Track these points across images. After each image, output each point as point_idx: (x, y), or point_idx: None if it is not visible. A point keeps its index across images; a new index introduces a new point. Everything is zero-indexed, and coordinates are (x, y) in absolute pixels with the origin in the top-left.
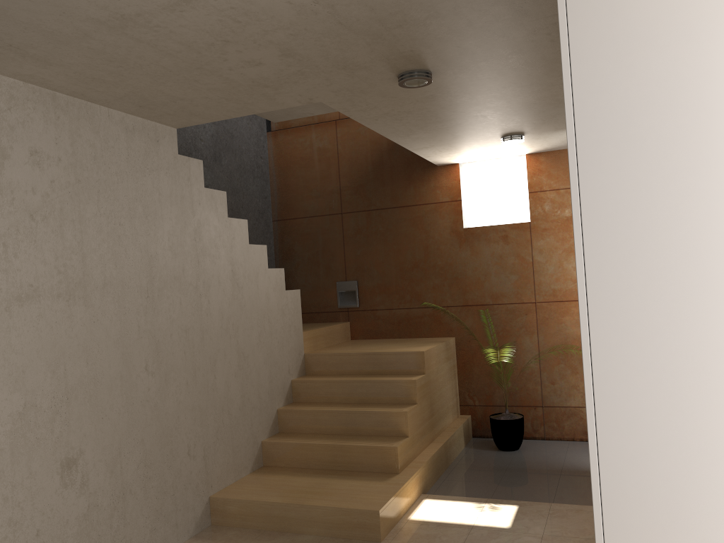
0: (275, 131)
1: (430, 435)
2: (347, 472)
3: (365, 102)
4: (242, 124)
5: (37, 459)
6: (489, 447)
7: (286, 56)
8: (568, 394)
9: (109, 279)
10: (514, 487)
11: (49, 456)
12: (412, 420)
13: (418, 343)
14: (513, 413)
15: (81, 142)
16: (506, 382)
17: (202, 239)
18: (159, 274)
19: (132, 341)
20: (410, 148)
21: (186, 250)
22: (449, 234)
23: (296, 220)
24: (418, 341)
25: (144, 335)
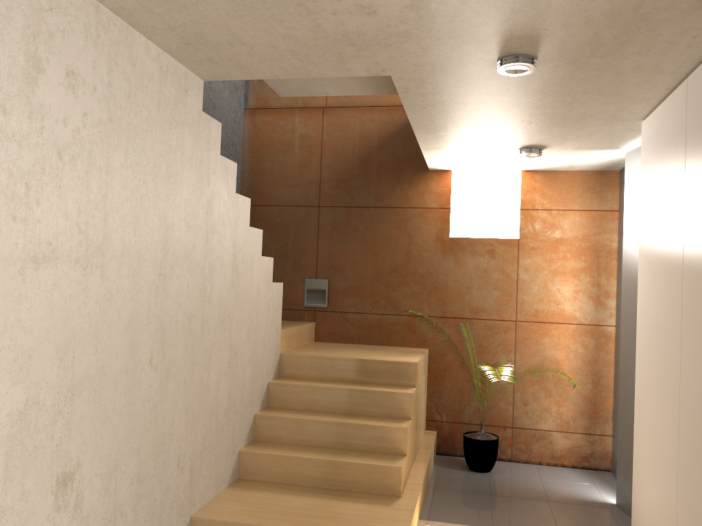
0: (253, 109)
1: (414, 452)
2: (341, 492)
3: (435, 84)
4: (224, 95)
5: (32, 474)
6: (459, 466)
7: (411, 8)
8: (539, 417)
9: (127, 247)
10: (510, 515)
11: (46, 470)
12: (409, 437)
13: (397, 352)
14: (489, 433)
15: (118, 73)
16: (487, 401)
17: (213, 213)
18: (173, 248)
19: (141, 326)
20: (423, 147)
21: (198, 224)
22: (433, 241)
23: (267, 207)
24: (395, 350)
25: (153, 320)
